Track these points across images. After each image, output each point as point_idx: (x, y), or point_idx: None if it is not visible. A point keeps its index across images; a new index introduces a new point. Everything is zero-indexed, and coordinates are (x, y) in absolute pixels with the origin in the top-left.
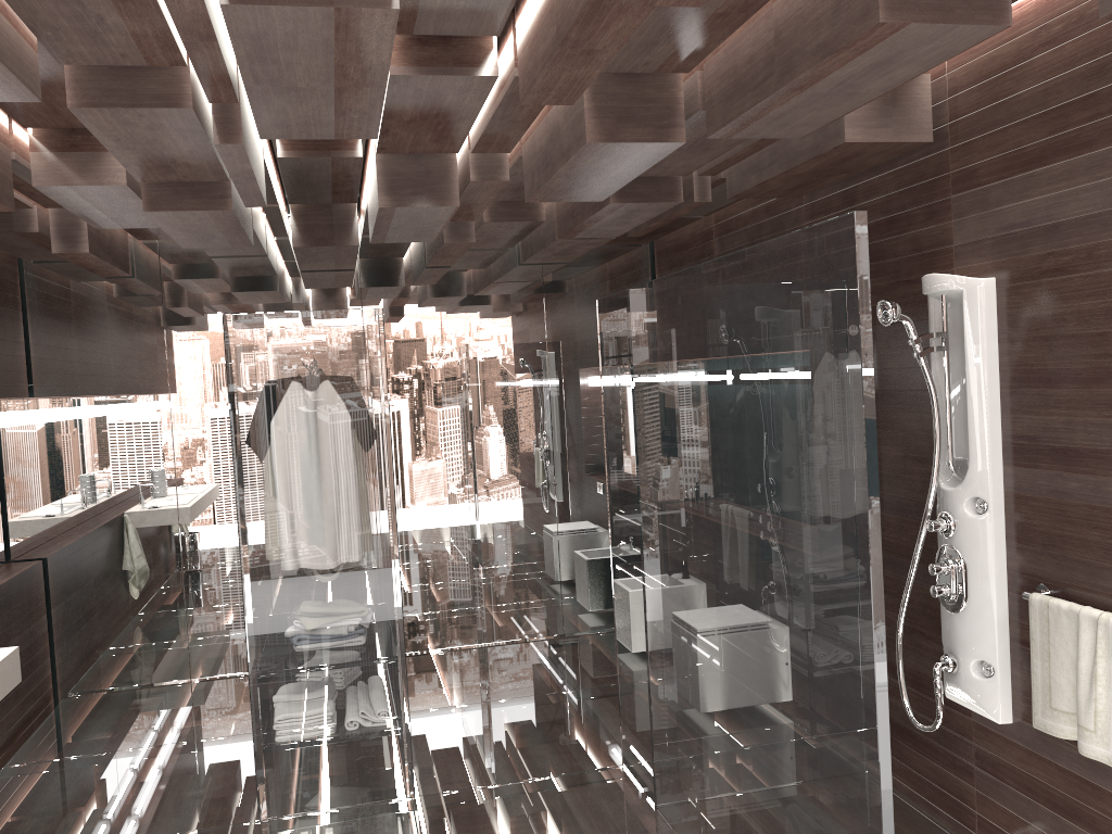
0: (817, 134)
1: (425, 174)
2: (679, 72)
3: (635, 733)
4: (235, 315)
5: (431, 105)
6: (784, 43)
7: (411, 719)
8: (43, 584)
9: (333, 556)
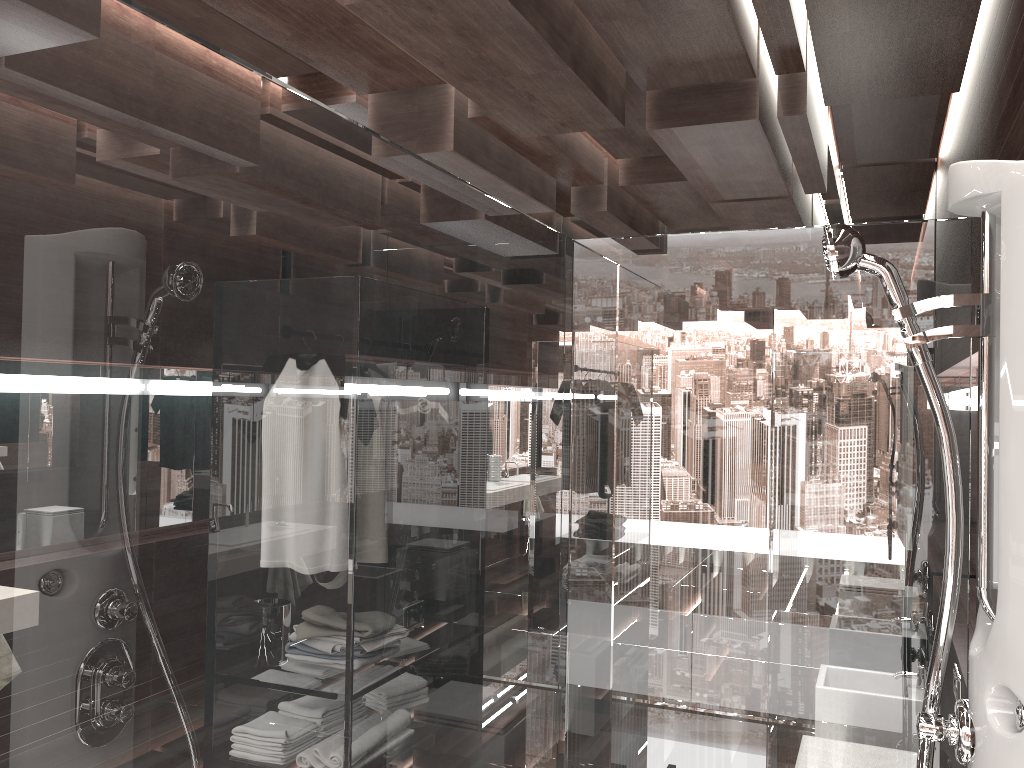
0: None
1: (418, 114)
2: None
3: None
4: None
5: (272, 5)
6: None
7: None
8: None
9: None
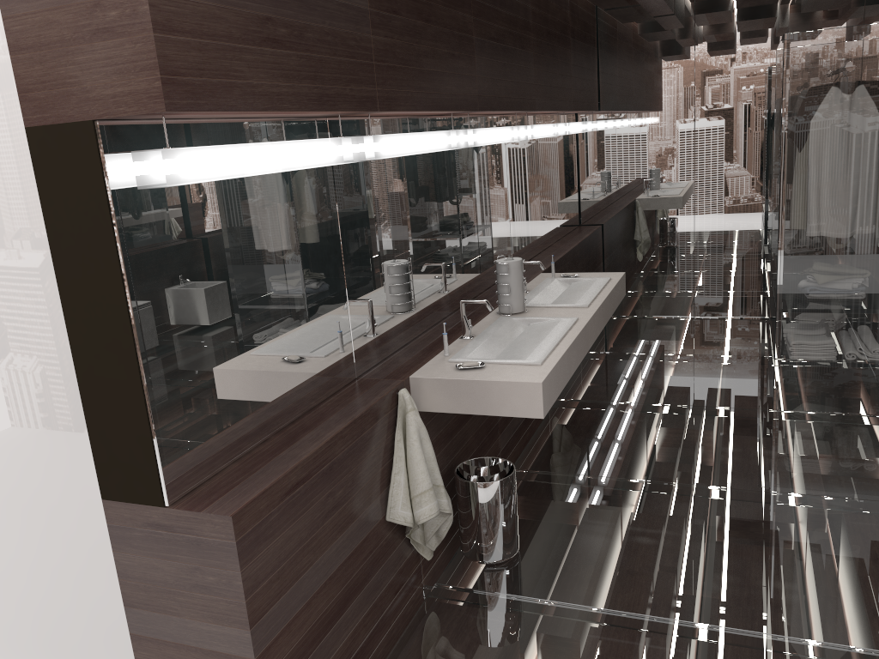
0: None
1: None
2: None
3: None
4: (793, 34)
5: None
6: None
7: None
8: (601, 242)
9: (853, 227)
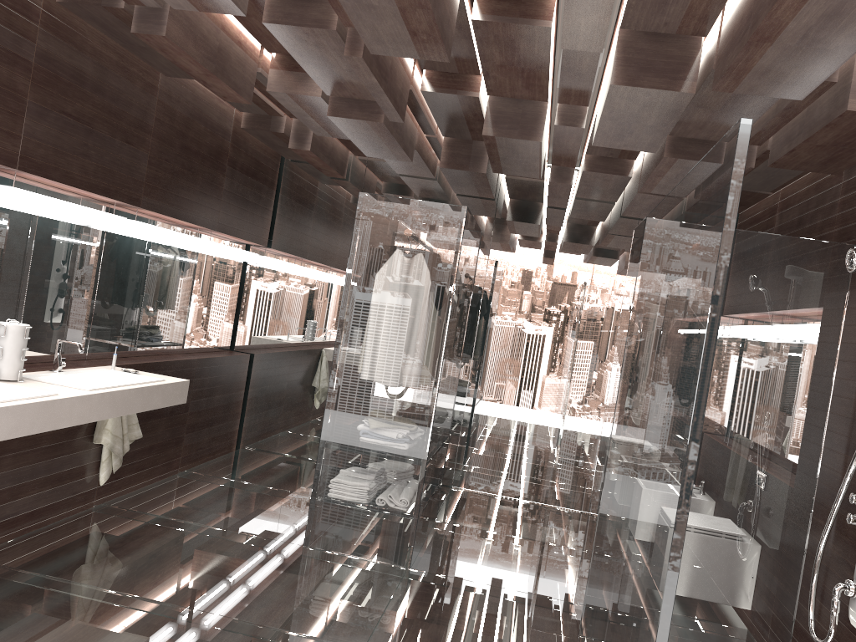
0: (831, 105)
1: (521, 115)
2: (697, 35)
3: (582, 576)
4: (366, 194)
5: (511, 52)
6: (758, 0)
7: (441, 526)
8: (247, 370)
9: (393, 376)
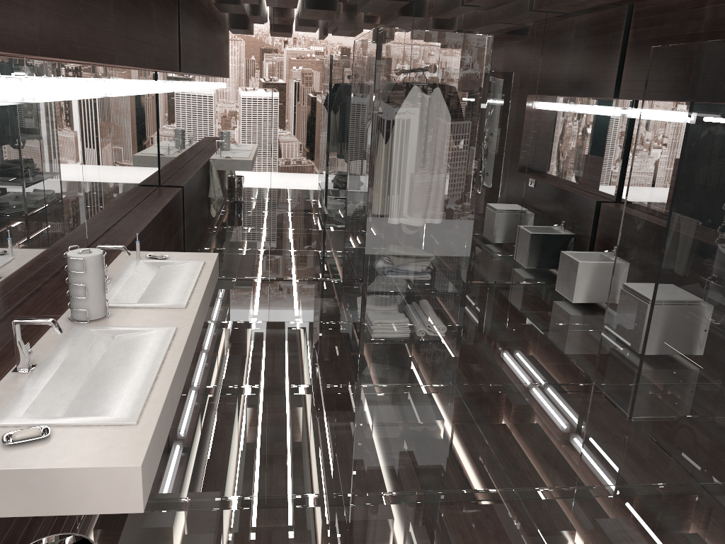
0: None
1: None
2: None
3: (617, 367)
4: (386, 28)
5: None
6: None
7: None
8: (182, 204)
9: (429, 219)
